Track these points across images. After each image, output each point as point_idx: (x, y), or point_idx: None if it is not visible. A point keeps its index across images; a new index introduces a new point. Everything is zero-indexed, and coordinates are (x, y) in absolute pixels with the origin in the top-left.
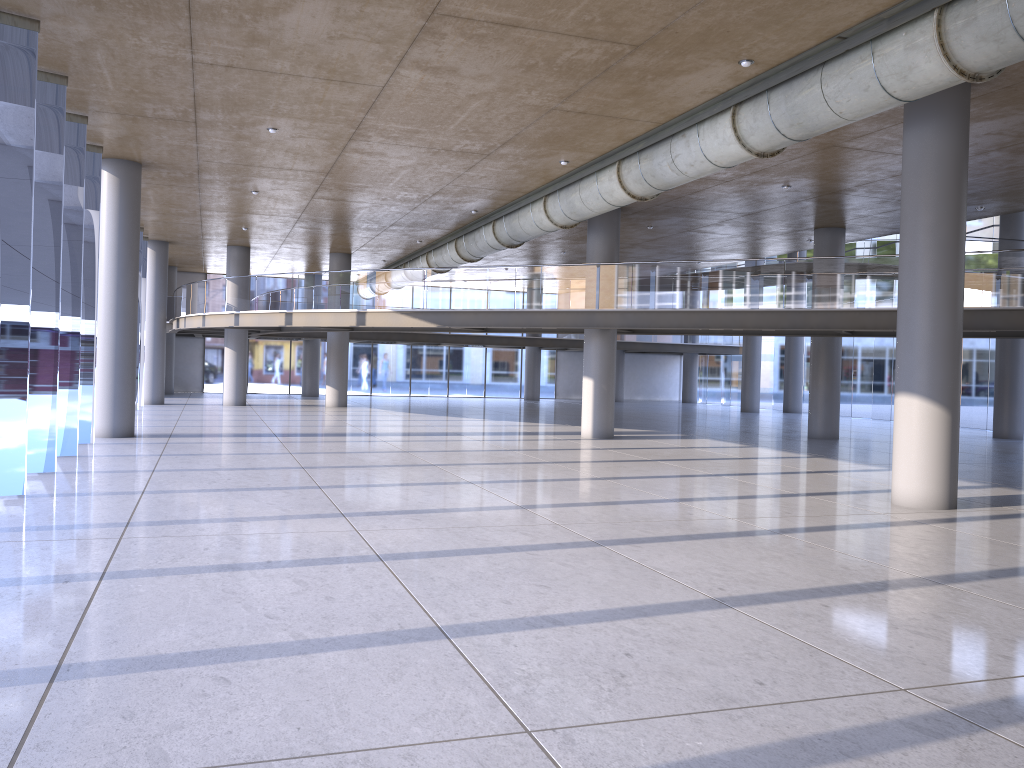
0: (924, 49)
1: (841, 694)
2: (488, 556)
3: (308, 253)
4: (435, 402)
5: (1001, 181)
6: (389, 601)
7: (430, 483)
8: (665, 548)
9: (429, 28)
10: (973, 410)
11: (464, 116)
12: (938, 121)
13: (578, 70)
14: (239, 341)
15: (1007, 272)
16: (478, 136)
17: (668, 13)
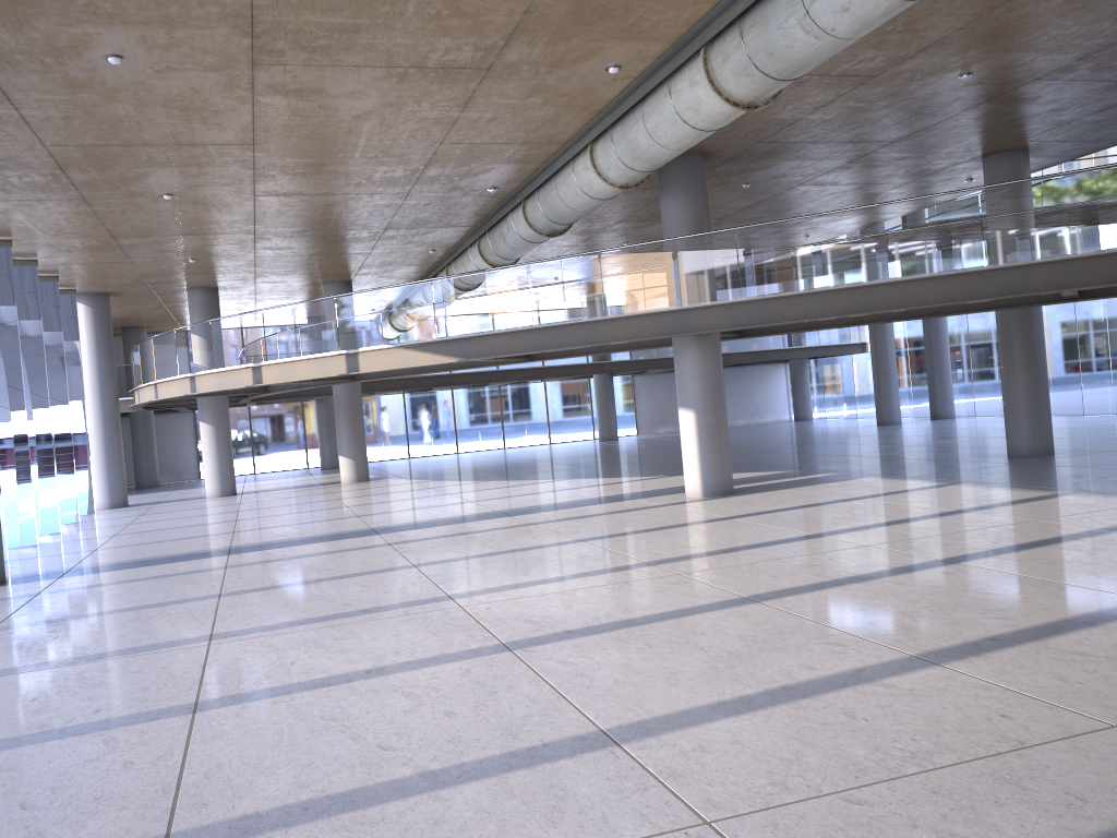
0: None
1: None
2: None
3: (296, 287)
4: (487, 458)
5: None
6: None
7: (427, 660)
8: None
9: None
10: None
11: None
12: None
13: None
14: (217, 412)
15: None
16: (462, 25)
17: None
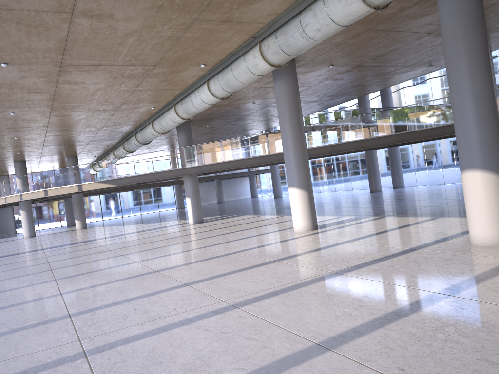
0: (258, 57)
1: (200, 307)
2: (107, 285)
3: (56, 159)
4: (133, 218)
5: (337, 90)
6: (55, 309)
7: (103, 259)
8: (183, 268)
9: (63, 70)
10: (382, 179)
11: (97, 97)
12: (283, 78)
13: (136, 76)
14: (27, 206)
15: (342, 127)
16: (108, 103)
17: (159, 54)
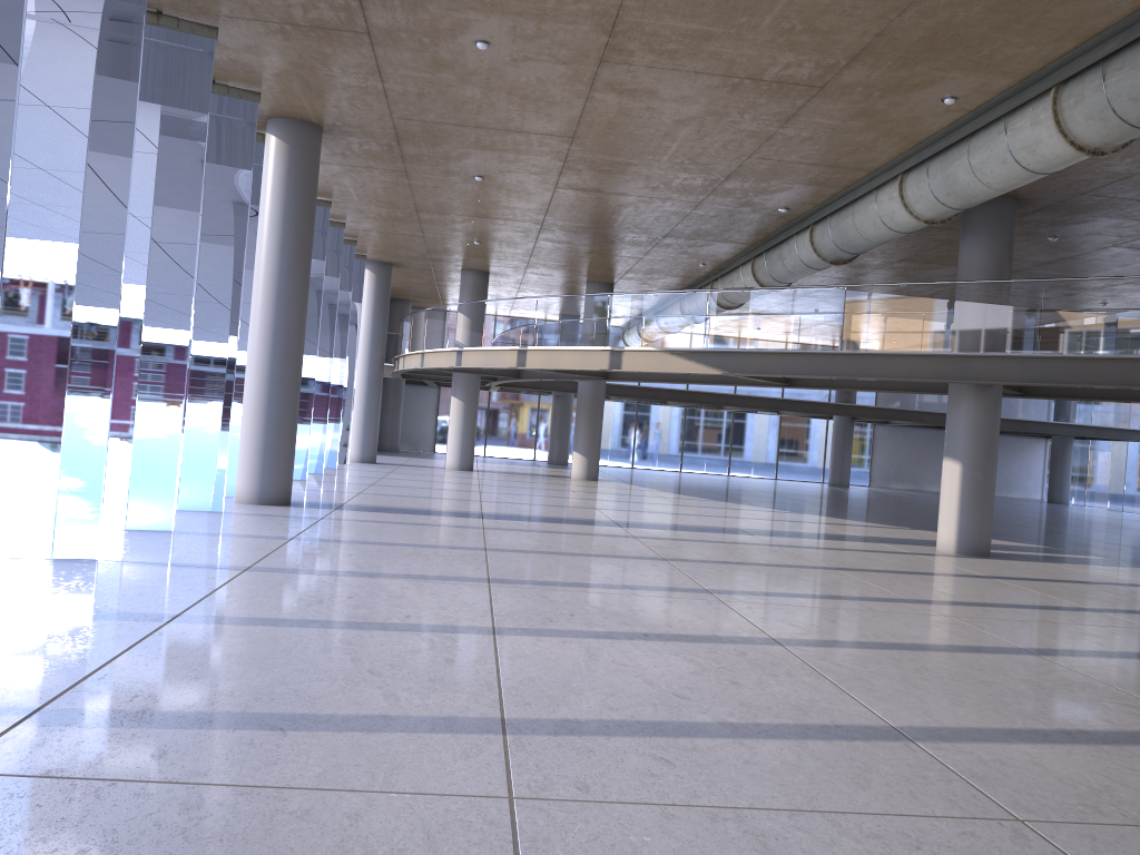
0: None
1: None
2: None
3: (560, 282)
4: (712, 481)
5: None
6: None
7: (700, 637)
8: None
9: None
10: None
11: None
12: None
13: None
14: (469, 390)
15: None
16: (811, 42)
17: None
